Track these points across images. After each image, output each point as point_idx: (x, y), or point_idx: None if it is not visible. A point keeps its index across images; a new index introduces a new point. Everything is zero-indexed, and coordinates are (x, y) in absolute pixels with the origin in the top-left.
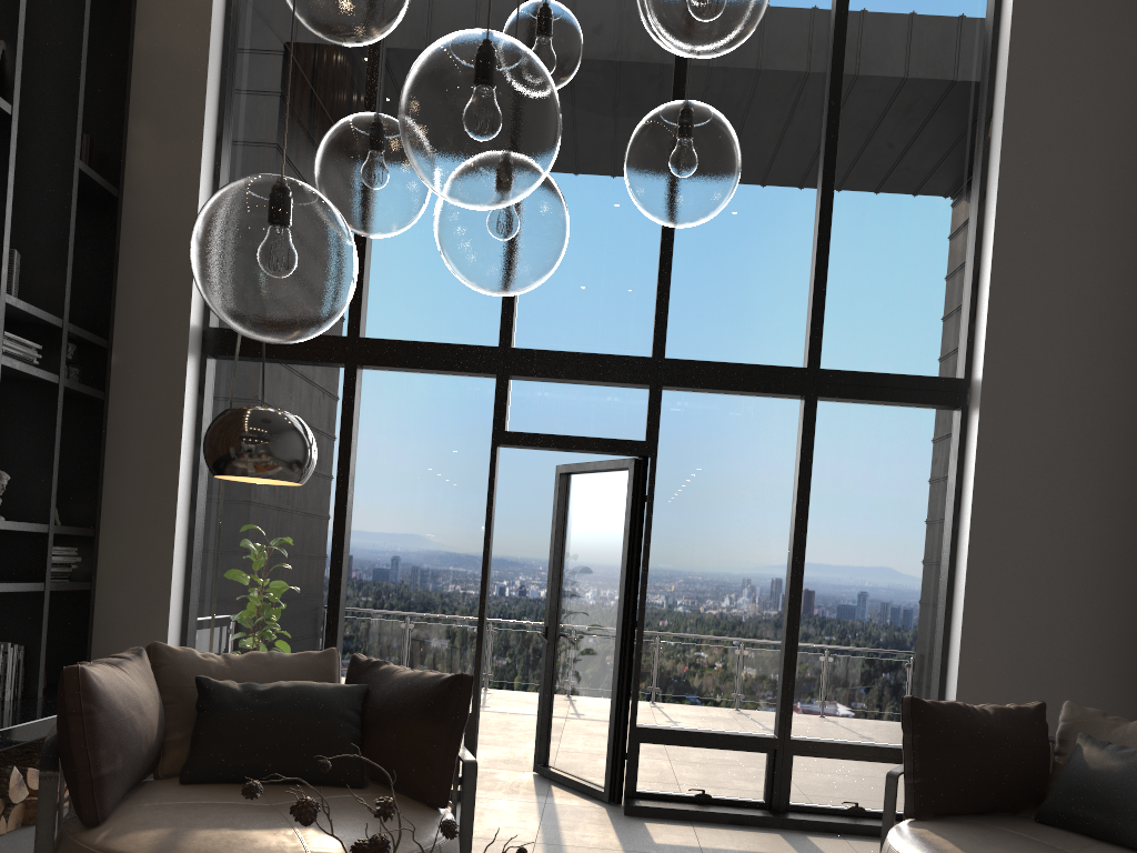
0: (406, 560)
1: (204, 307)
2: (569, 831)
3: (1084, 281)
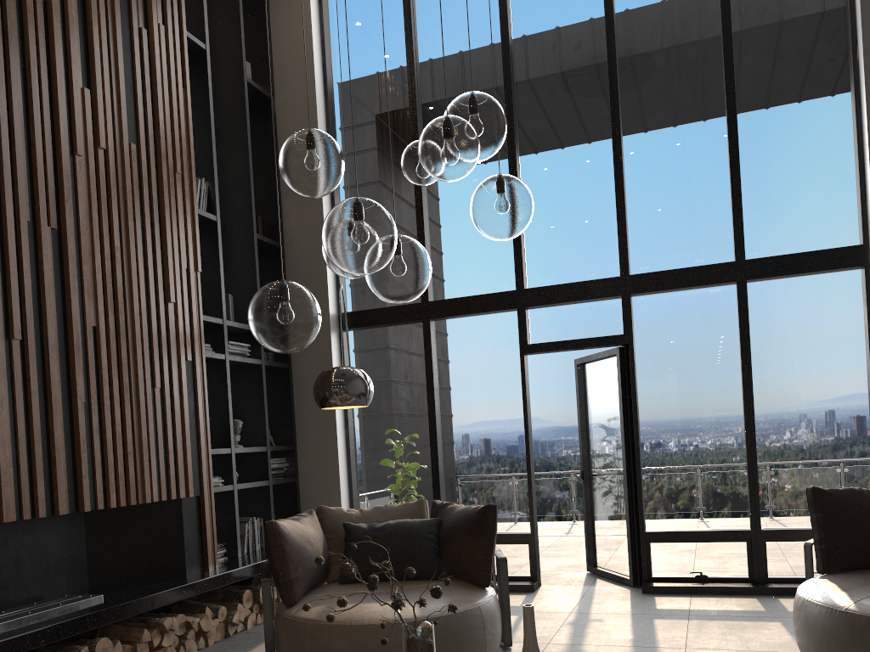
0: (477, 438)
1: (337, 301)
2: (597, 604)
3: None
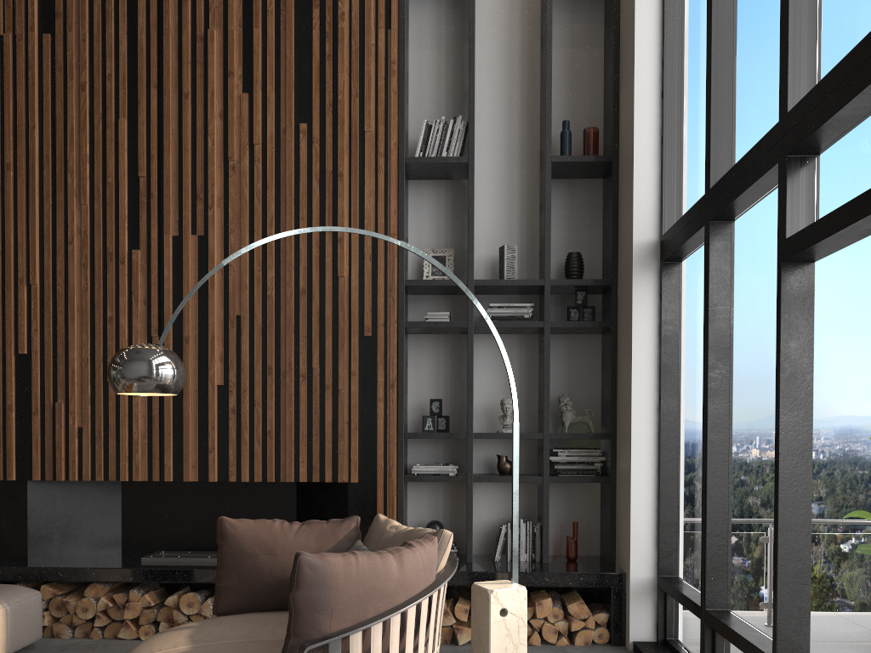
0: (756, 442)
1: (660, 219)
2: None
3: None
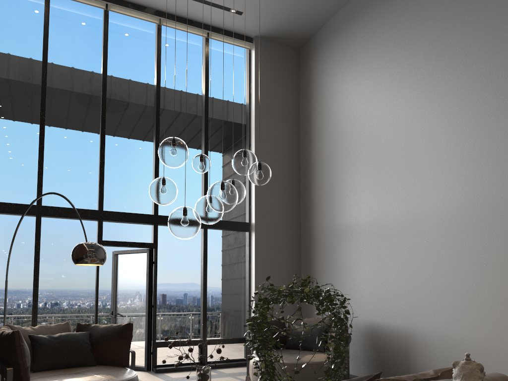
0: (63, 289)
1: None
2: (142, 379)
3: (278, 195)
